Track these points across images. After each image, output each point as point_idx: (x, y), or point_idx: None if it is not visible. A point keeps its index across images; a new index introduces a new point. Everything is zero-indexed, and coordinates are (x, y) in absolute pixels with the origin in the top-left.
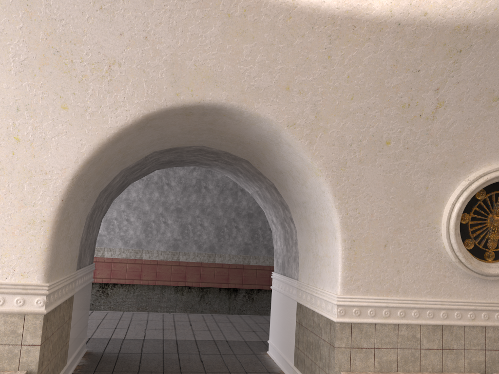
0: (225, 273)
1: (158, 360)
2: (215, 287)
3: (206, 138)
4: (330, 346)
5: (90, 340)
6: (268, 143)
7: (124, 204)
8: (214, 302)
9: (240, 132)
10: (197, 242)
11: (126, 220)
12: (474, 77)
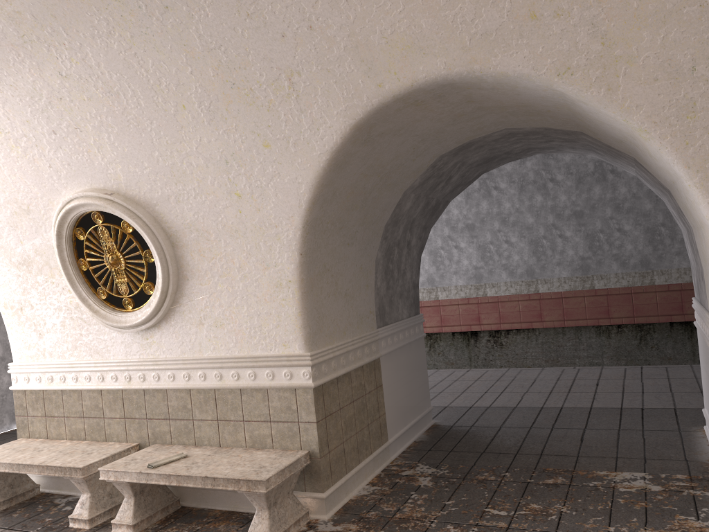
0: (675, 299)
1: (518, 436)
2: (661, 321)
3: (495, 119)
4: None
5: (445, 409)
6: (568, 105)
7: (497, 221)
8: (664, 345)
9: (519, 100)
10: (617, 257)
11: (505, 243)
12: None
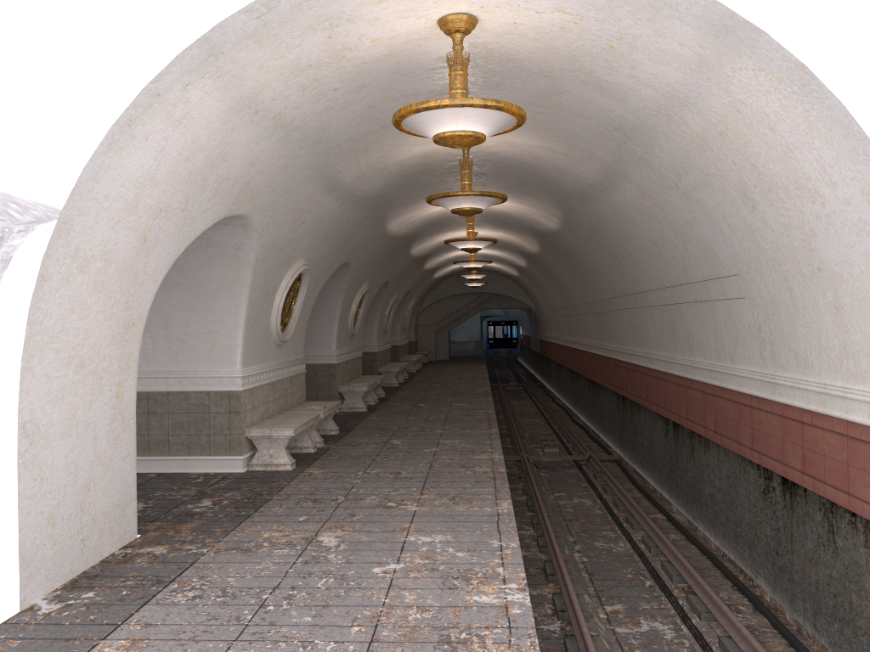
0: None
1: None
2: None
3: None
4: (329, 376)
5: None
6: None
7: None
8: None
9: None
10: None
11: None
12: (383, 251)
